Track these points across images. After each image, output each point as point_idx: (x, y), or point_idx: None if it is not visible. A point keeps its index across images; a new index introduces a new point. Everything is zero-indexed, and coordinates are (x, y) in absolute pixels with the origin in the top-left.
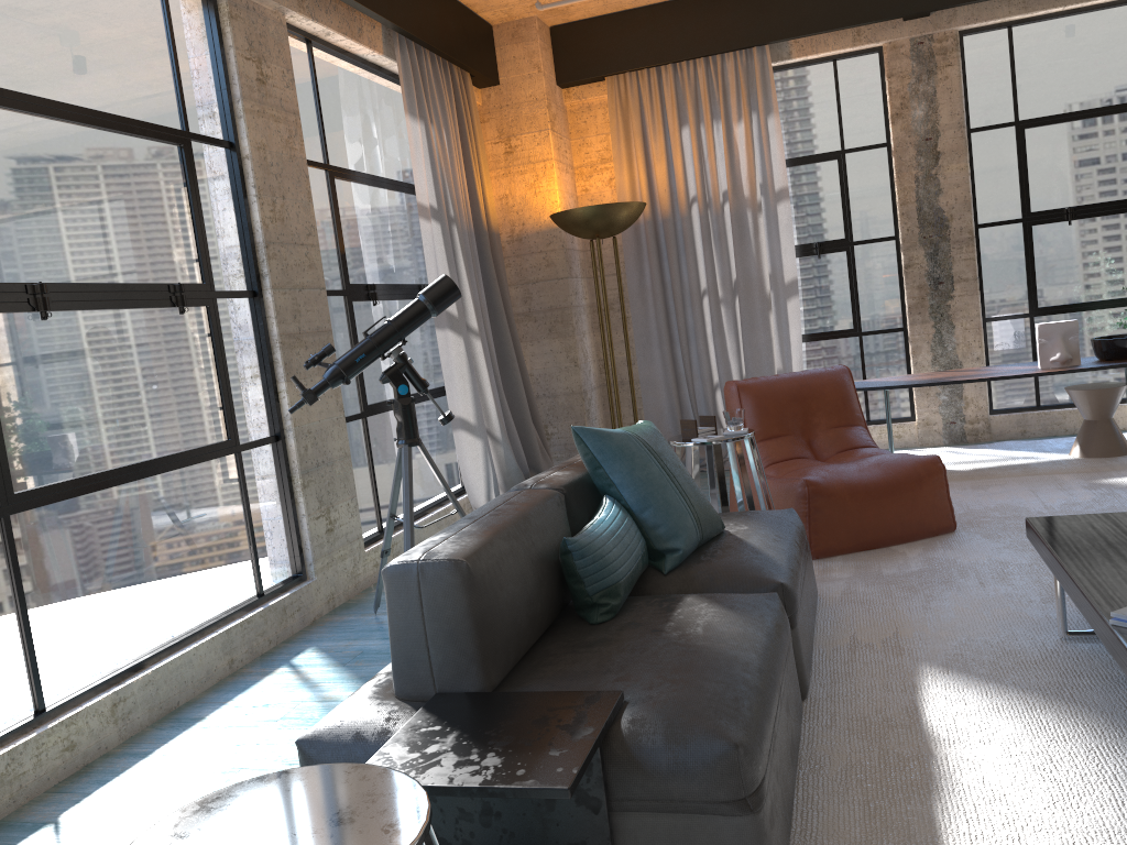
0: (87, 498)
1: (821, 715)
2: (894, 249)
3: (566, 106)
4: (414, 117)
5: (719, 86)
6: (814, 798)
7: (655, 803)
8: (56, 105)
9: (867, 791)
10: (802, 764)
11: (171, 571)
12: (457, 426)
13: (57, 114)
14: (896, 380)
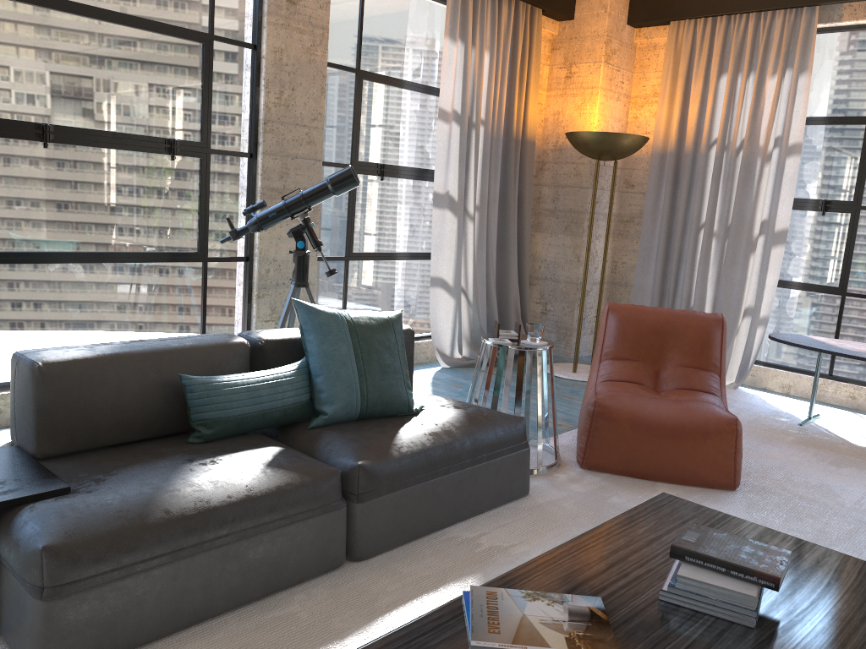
0: (58, 266)
1: (345, 576)
2: None
3: (636, 43)
4: (453, 39)
5: (762, 40)
6: (226, 625)
7: (8, 565)
8: (90, 8)
9: (259, 639)
10: (267, 601)
11: (121, 327)
12: (436, 284)
13: (89, 15)
14: (834, 343)
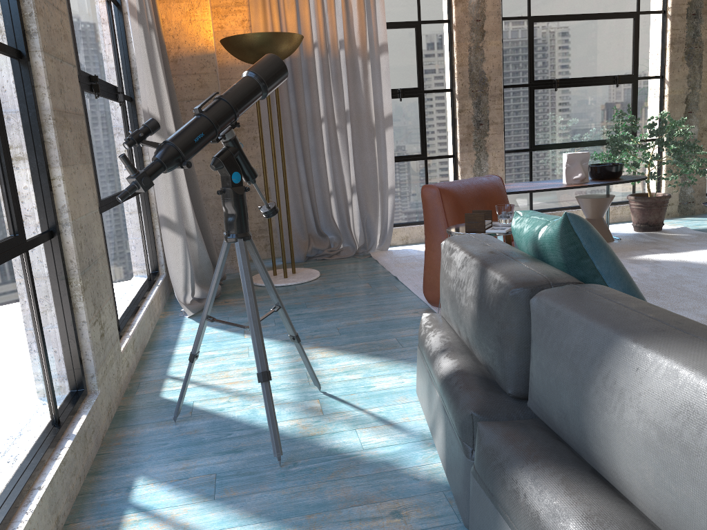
0: None
1: None
2: (450, 98)
3: None
4: None
5: None
6: None
7: None
8: None
9: None
10: None
11: None
12: (162, 223)
13: None
14: None
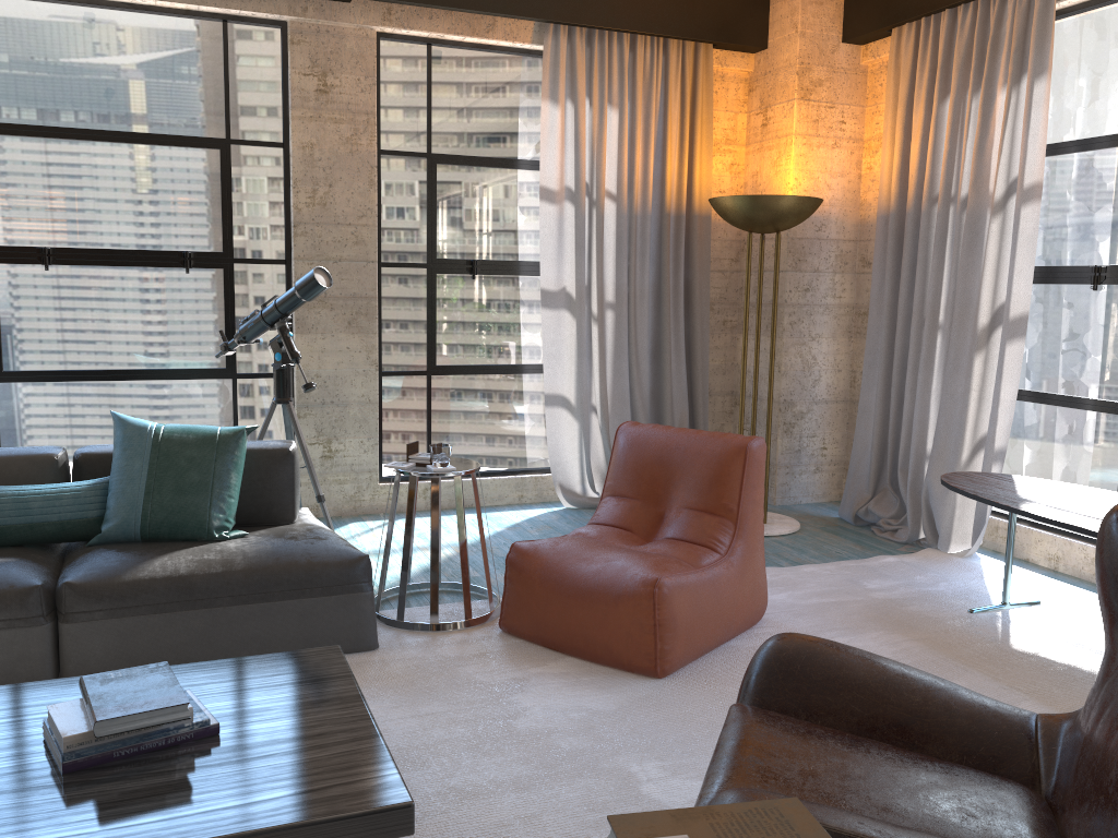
0: (66, 384)
1: None
2: None
3: (867, 65)
4: (554, 102)
5: (989, 37)
6: None
7: None
8: (88, 131)
9: None
10: None
11: None
12: (556, 403)
13: (87, 138)
14: (1032, 488)
